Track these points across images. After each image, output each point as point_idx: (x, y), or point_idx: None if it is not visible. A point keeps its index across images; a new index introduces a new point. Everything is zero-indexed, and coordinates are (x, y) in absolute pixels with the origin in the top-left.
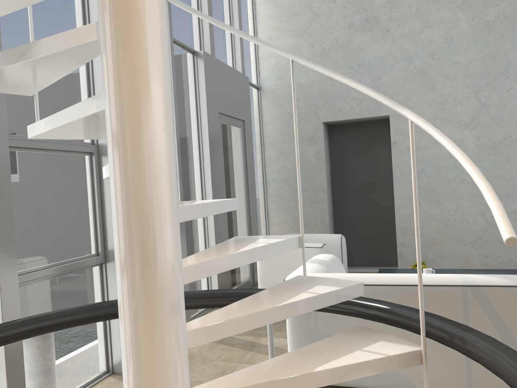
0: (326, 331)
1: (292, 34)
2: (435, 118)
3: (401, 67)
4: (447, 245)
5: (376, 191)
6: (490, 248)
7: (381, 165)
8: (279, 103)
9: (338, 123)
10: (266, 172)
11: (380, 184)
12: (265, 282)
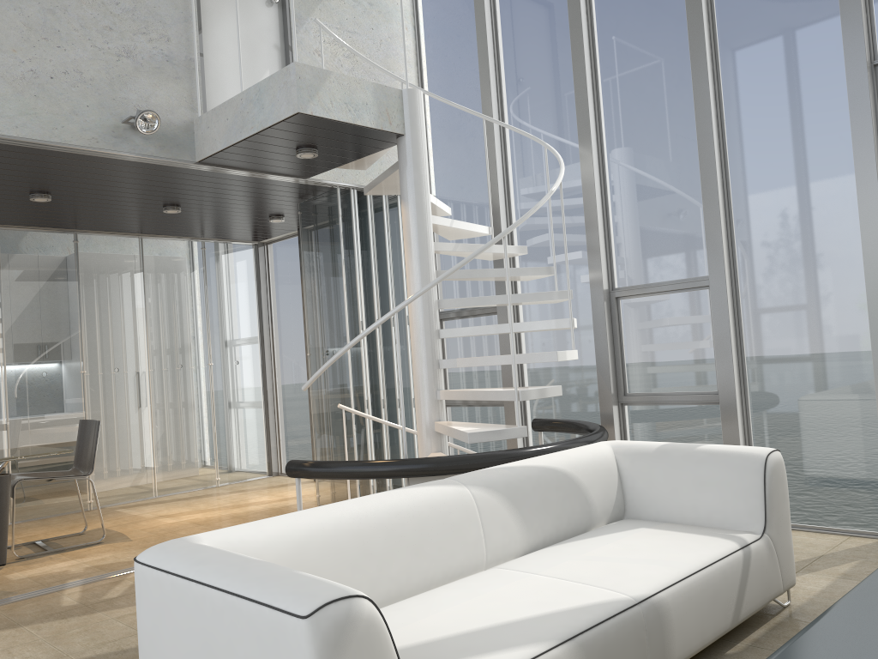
0: None
1: None
2: None
3: None
4: None
5: None
6: None
7: None
8: None
9: None
10: None
11: None
12: None
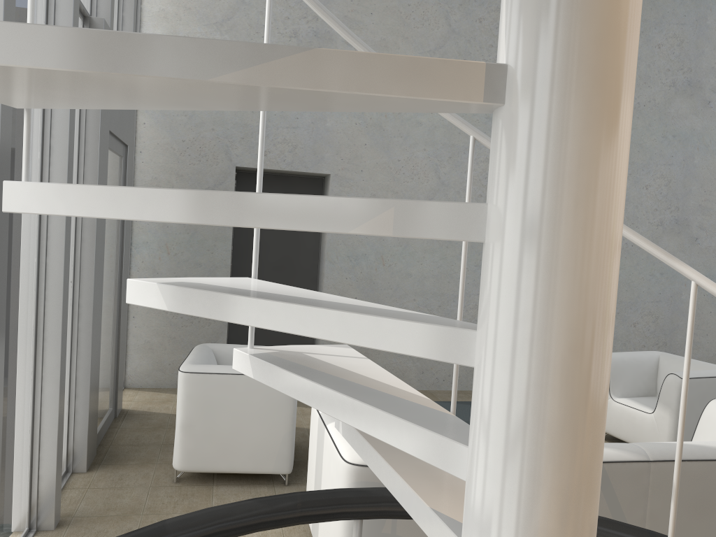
0: (408, 536)
1: (202, 19)
2: (387, 189)
3: (354, 113)
4: (381, 355)
5: (295, 276)
6: (429, 361)
7: (305, 240)
8: (169, 124)
9: (253, 170)
10: (133, 228)
11: (301, 266)
12: (193, 429)
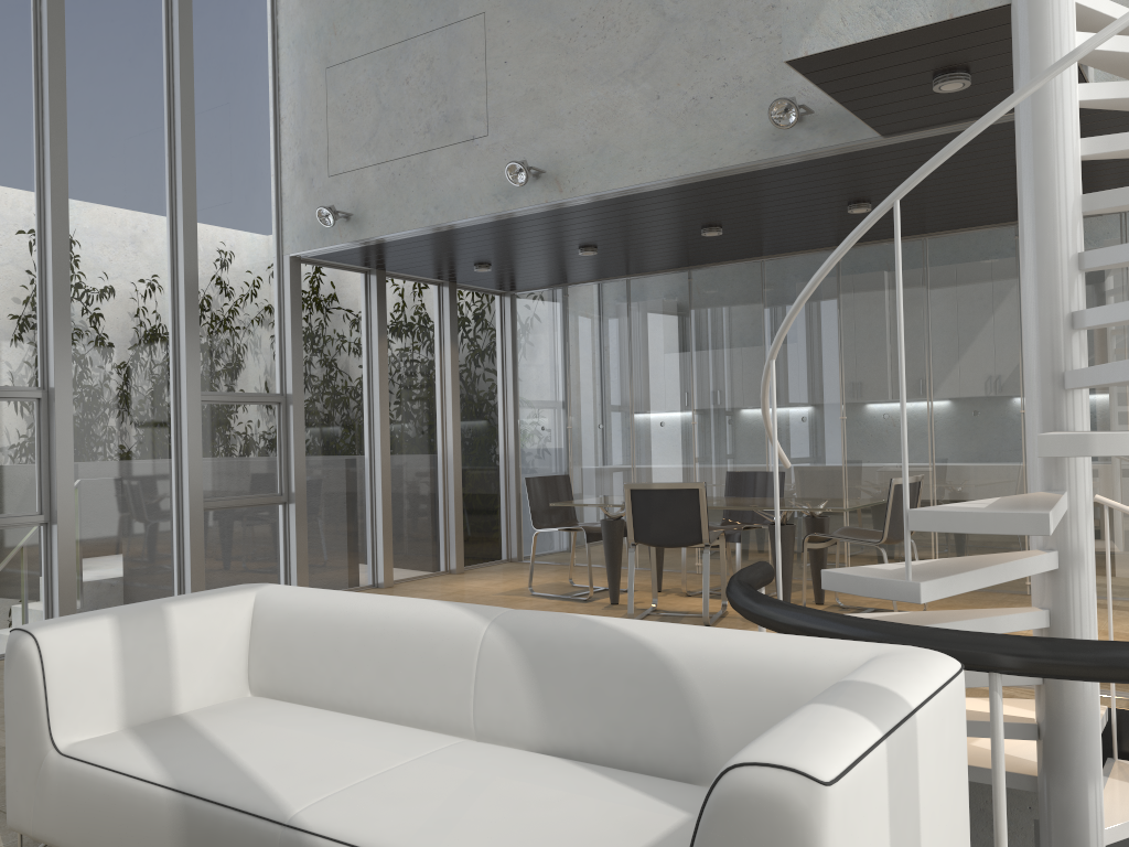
0: None
1: None
2: None
3: None
4: None
5: None
6: None
7: None
8: None
9: None
10: None
11: None
12: None
